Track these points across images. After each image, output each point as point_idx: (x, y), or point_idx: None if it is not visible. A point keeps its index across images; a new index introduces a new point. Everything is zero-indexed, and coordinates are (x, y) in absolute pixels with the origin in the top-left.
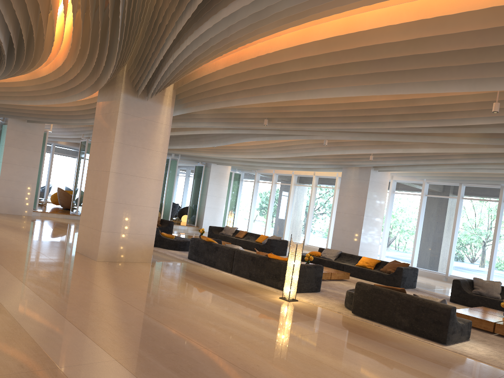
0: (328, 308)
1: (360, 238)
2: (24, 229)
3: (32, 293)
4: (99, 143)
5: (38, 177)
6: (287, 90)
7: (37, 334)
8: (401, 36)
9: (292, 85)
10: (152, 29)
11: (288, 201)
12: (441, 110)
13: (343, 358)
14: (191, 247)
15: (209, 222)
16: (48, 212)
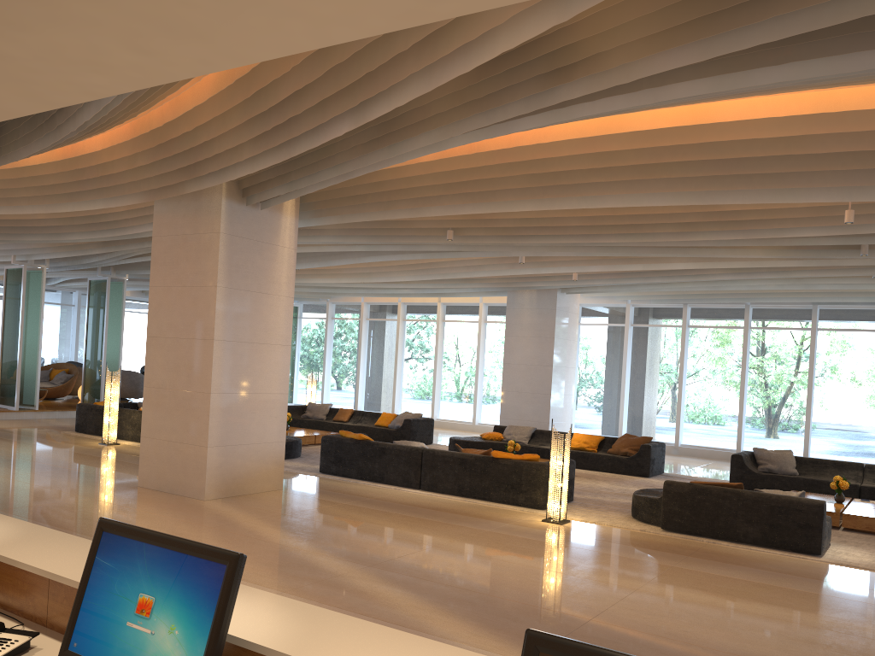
0: (622, 526)
1: (550, 403)
2: None
3: None
4: (173, 288)
5: None
6: (546, 195)
7: None
8: (777, 130)
9: (554, 187)
10: None
11: (396, 348)
12: (756, 217)
13: (749, 598)
14: (326, 452)
15: None
16: None
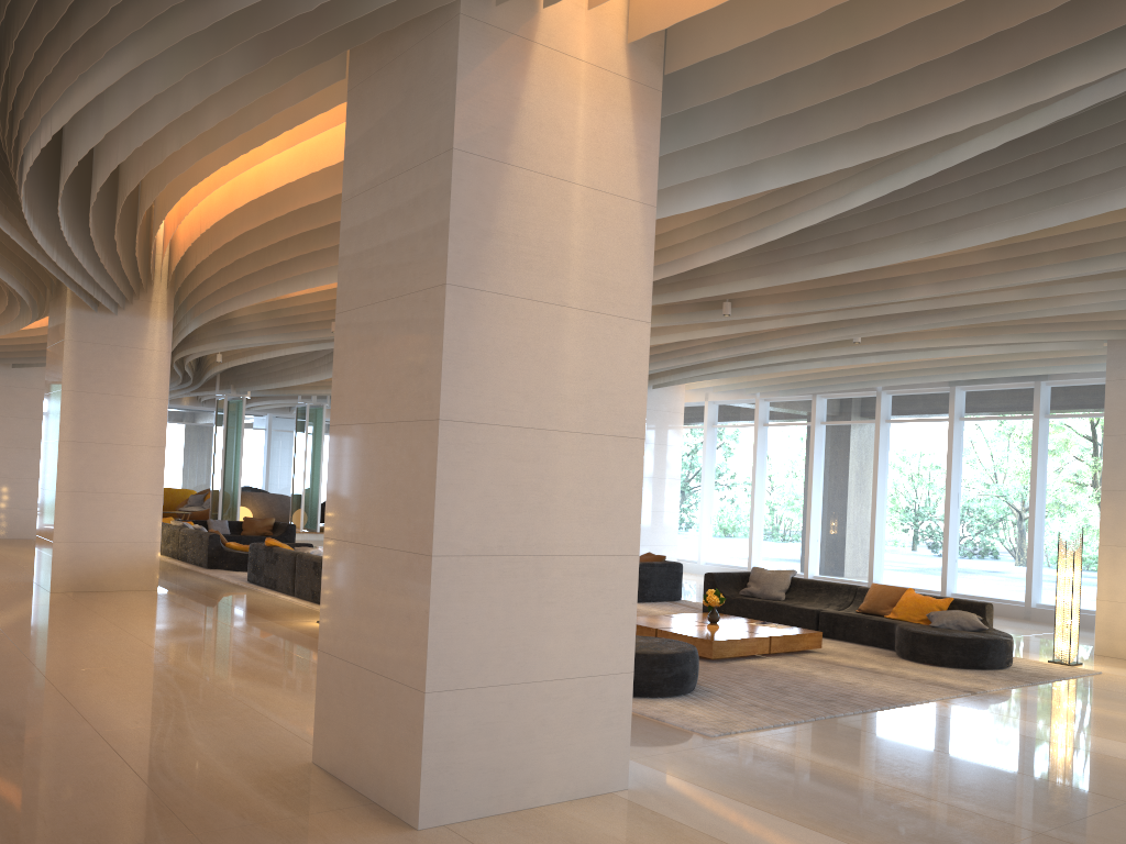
0: None
1: None
2: None
3: None
4: (50, 395)
5: None
6: (275, 278)
7: None
8: (321, 193)
9: (279, 270)
10: None
11: None
12: None
13: (260, 676)
14: (250, 560)
15: None
16: None
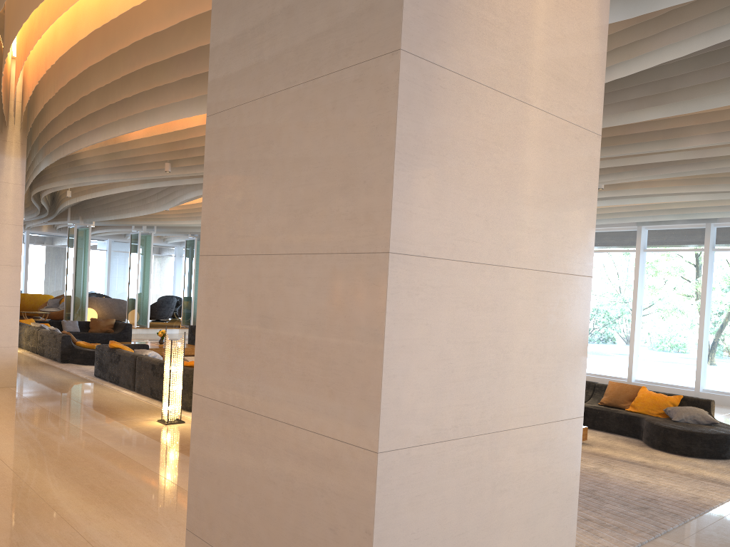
0: None
1: None
2: None
3: None
4: None
5: None
6: (118, 117)
7: None
8: (167, 21)
9: (121, 109)
10: None
11: None
12: None
13: (109, 500)
14: (96, 358)
15: None
16: None
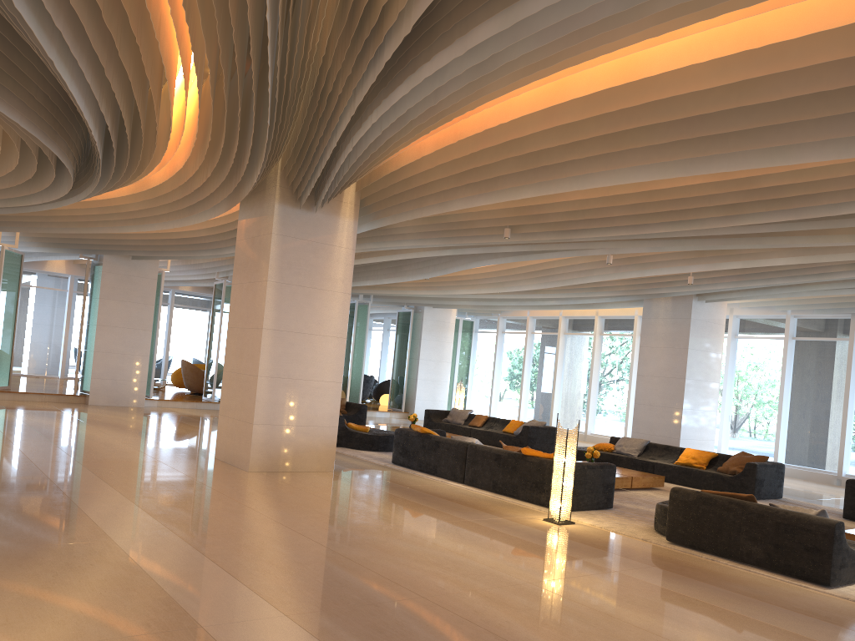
0: (626, 533)
1: (681, 418)
2: (134, 427)
3: (154, 522)
4: (244, 284)
5: (151, 346)
6: (537, 179)
7: (166, 580)
8: (715, 79)
9: (544, 171)
10: (318, 102)
11: (555, 361)
12: (799, 193)
13: (649, 609)
14: (397, 444)
15: (426, 403)
16: (169, 400)
